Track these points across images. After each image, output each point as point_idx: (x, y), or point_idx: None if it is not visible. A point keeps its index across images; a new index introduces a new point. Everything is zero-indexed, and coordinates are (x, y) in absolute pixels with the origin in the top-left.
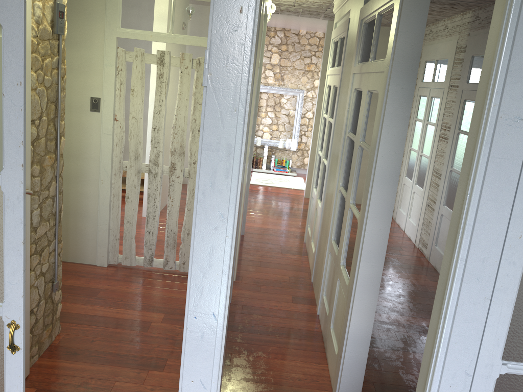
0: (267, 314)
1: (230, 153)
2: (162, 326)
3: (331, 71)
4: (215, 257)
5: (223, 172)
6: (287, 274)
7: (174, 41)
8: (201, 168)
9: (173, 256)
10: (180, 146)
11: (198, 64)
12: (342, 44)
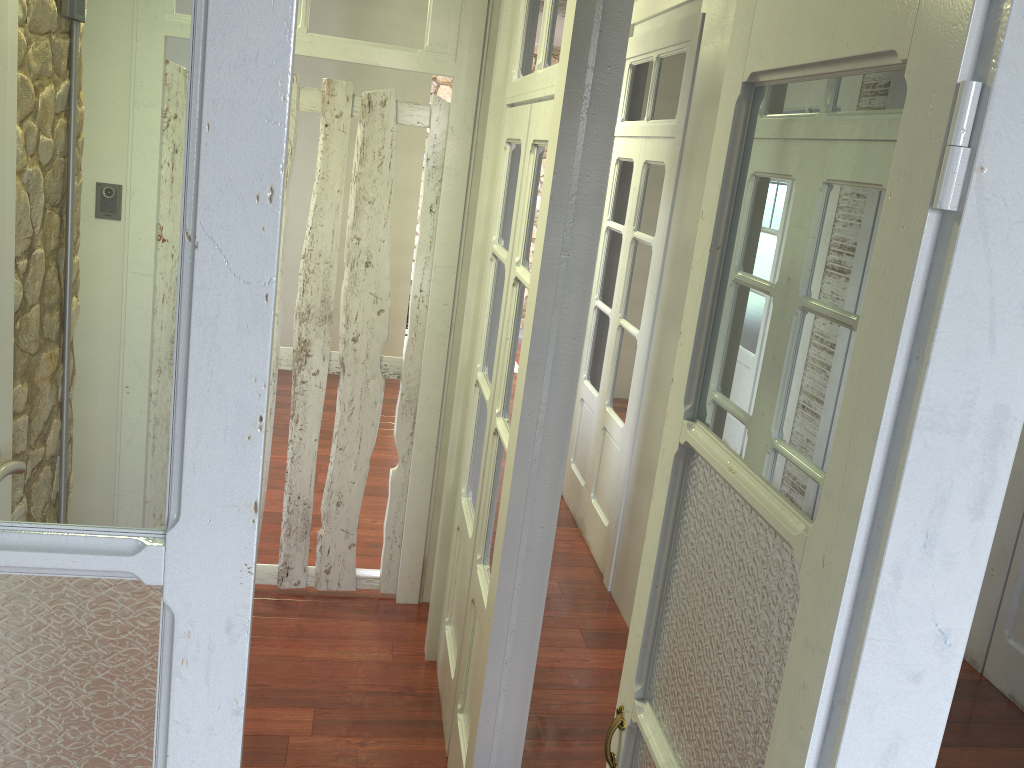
0: (546, 684)
1: (1003, 436)
2: (318, 746)
3: (633, 128)
4: (905, 767)
5: (970, 500)
6: (553, 577)
7: (311, 50)
8: (903, 488)
9: (304, 557)
10: (322, 300)
11: (368, 108)
12: (645, 71)
